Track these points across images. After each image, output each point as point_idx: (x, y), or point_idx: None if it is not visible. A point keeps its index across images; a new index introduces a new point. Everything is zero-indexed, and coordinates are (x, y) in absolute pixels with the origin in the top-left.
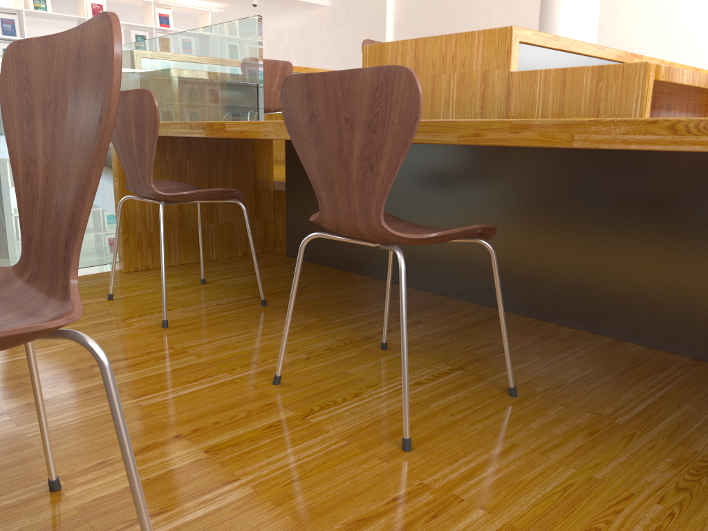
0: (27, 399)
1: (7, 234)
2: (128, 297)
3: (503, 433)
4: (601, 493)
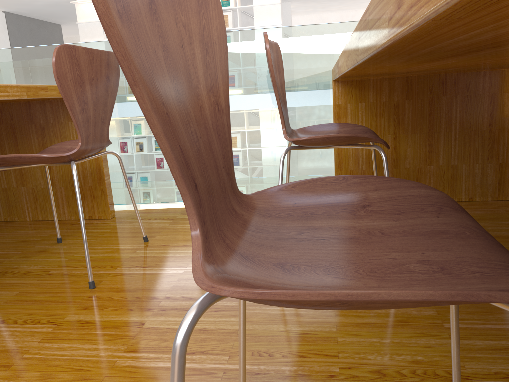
0: (86, 315)
1: (246, 164)
2: None
3: None
4: None
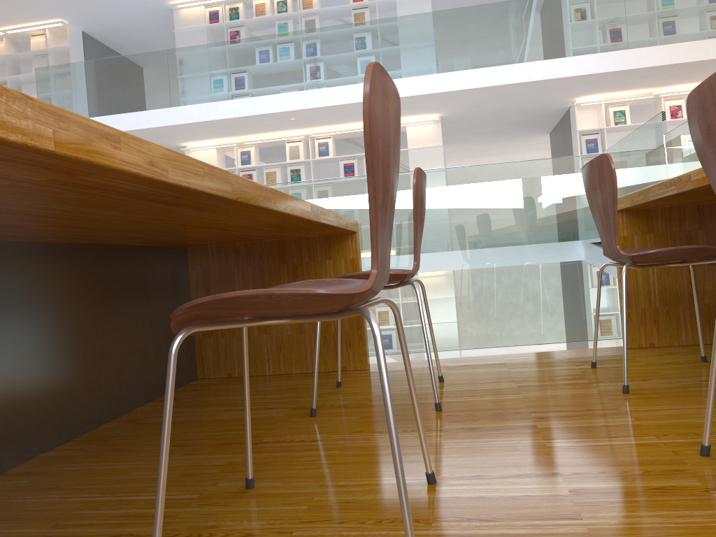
0: (464, 425)
1: (517, 305)
2: (612, 367)
3: None
4: None
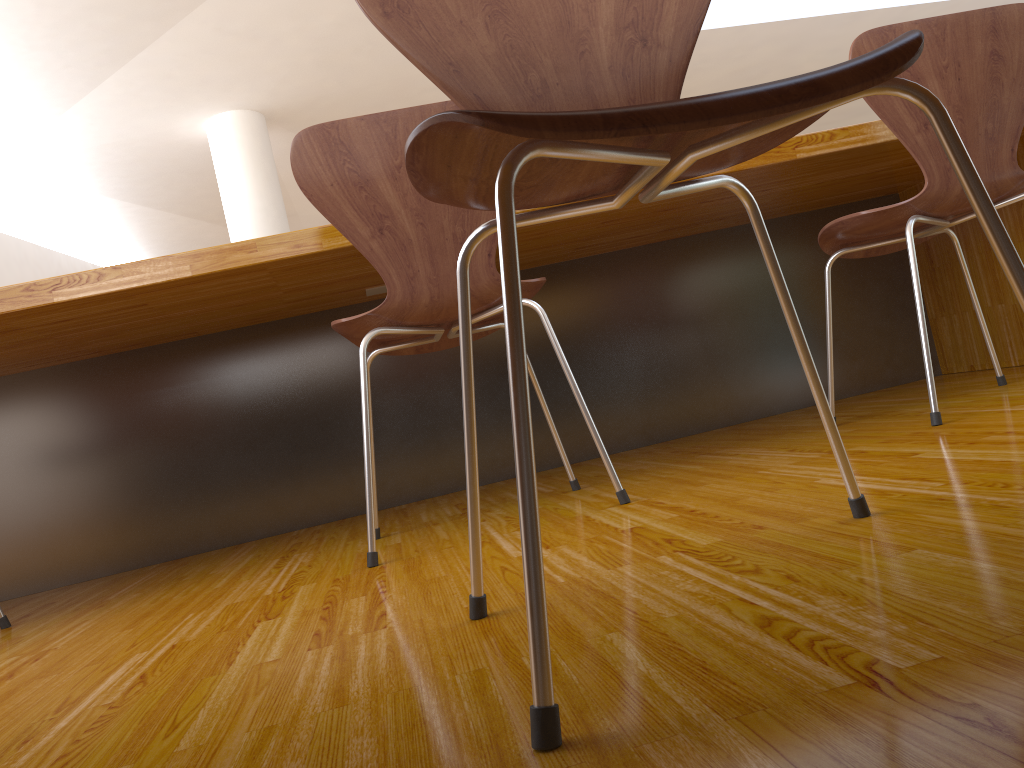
0: (873, 447)
1: None
2: None
3: (392, 699)
4: (103, 757)
